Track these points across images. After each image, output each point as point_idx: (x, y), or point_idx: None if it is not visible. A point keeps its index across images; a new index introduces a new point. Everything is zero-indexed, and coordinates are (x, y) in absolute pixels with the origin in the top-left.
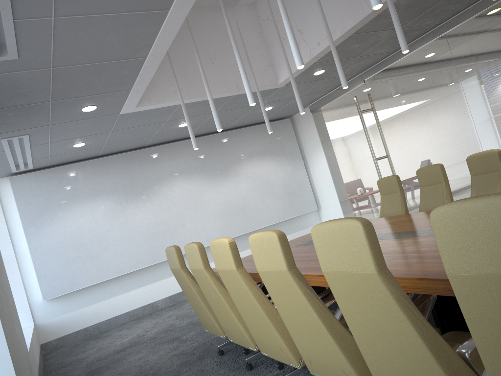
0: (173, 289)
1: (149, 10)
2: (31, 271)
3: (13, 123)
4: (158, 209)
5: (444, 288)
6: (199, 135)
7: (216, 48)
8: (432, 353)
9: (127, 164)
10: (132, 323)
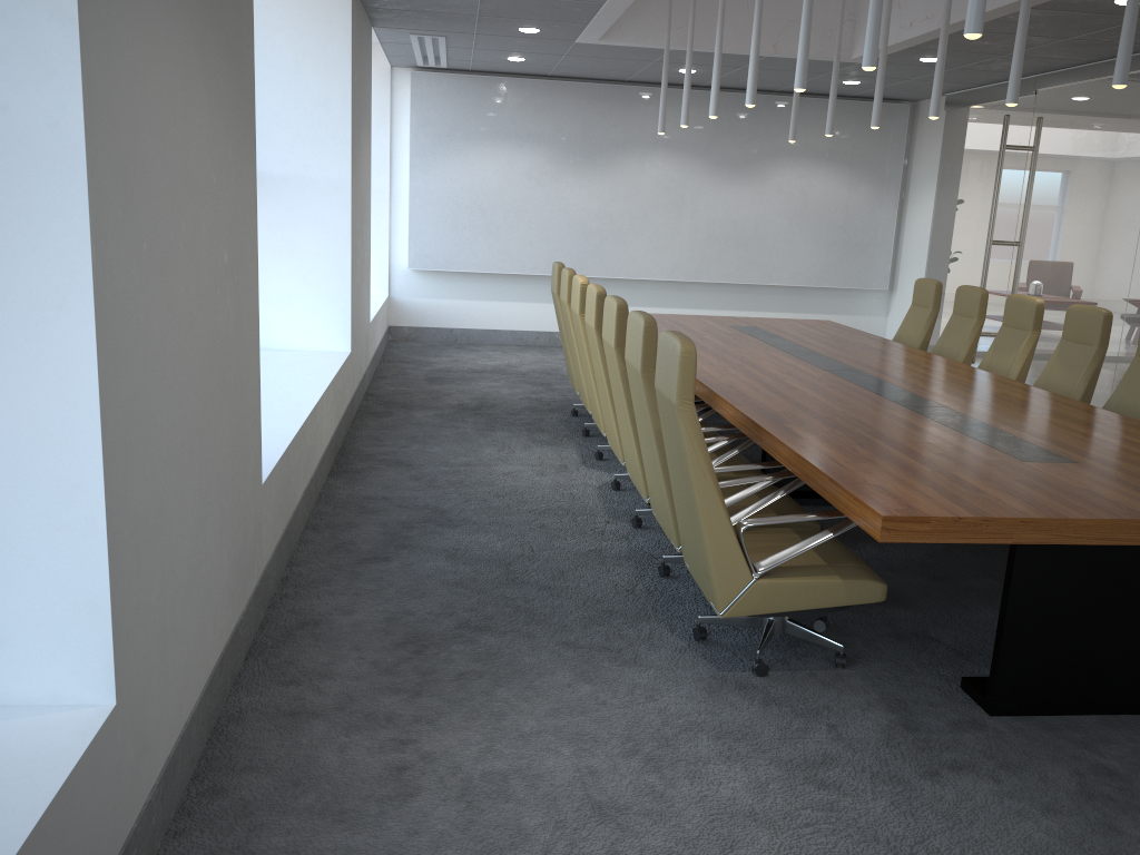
0: None
1: None
2: (403, 221)
3: (428, 24)
4: (609, 194)
5: (706, 395)
6: (725, 88)
7: None
8: (630, 421)
9: (587, 104)
10: (513, 348)
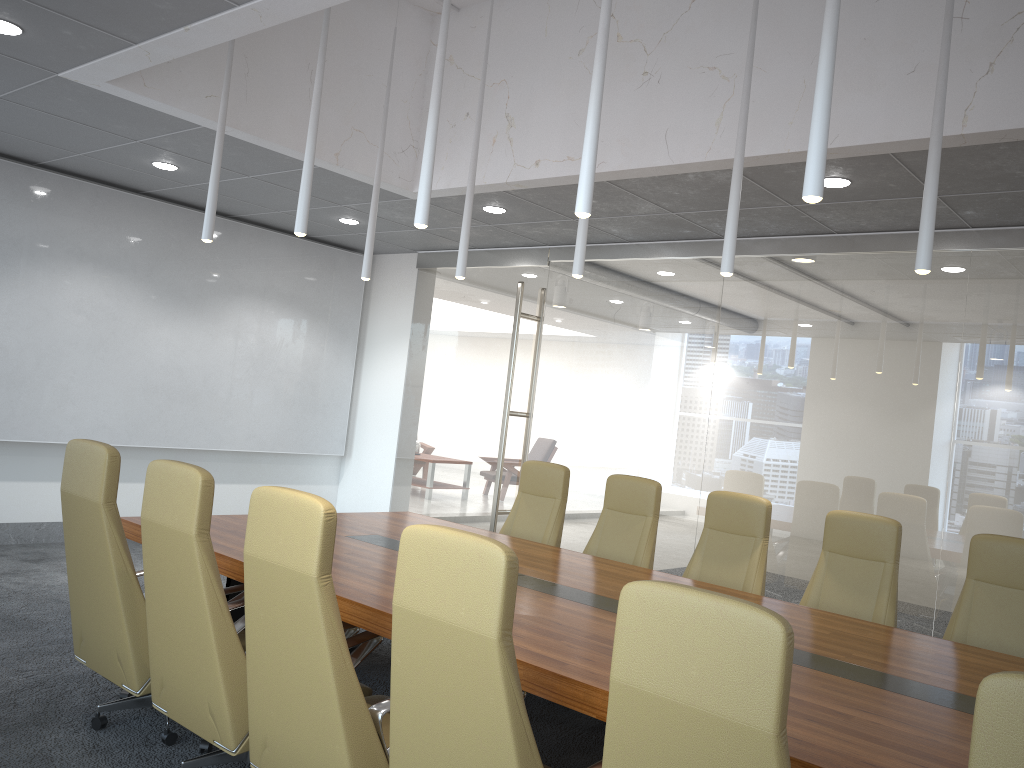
0: None
1: None
2: None
3: None
4: (4, 317)
5: None
6: (173, 201)
7: (330, 56)
8: None
9: None
10: None
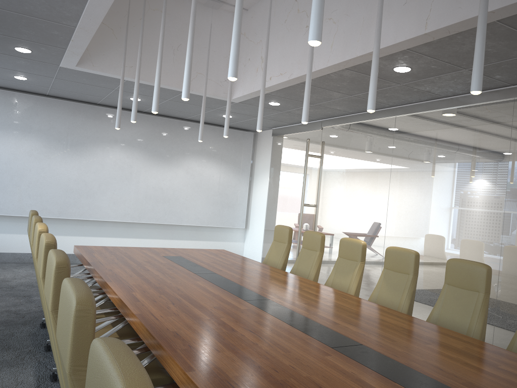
0: (69, 249)
1: None
2: None
3: None
4: (84, 168)
5: (153, 345)
6: (157, 114)
7: (183, 41)
8: None
9: (72, 114)
10: (12, 265)
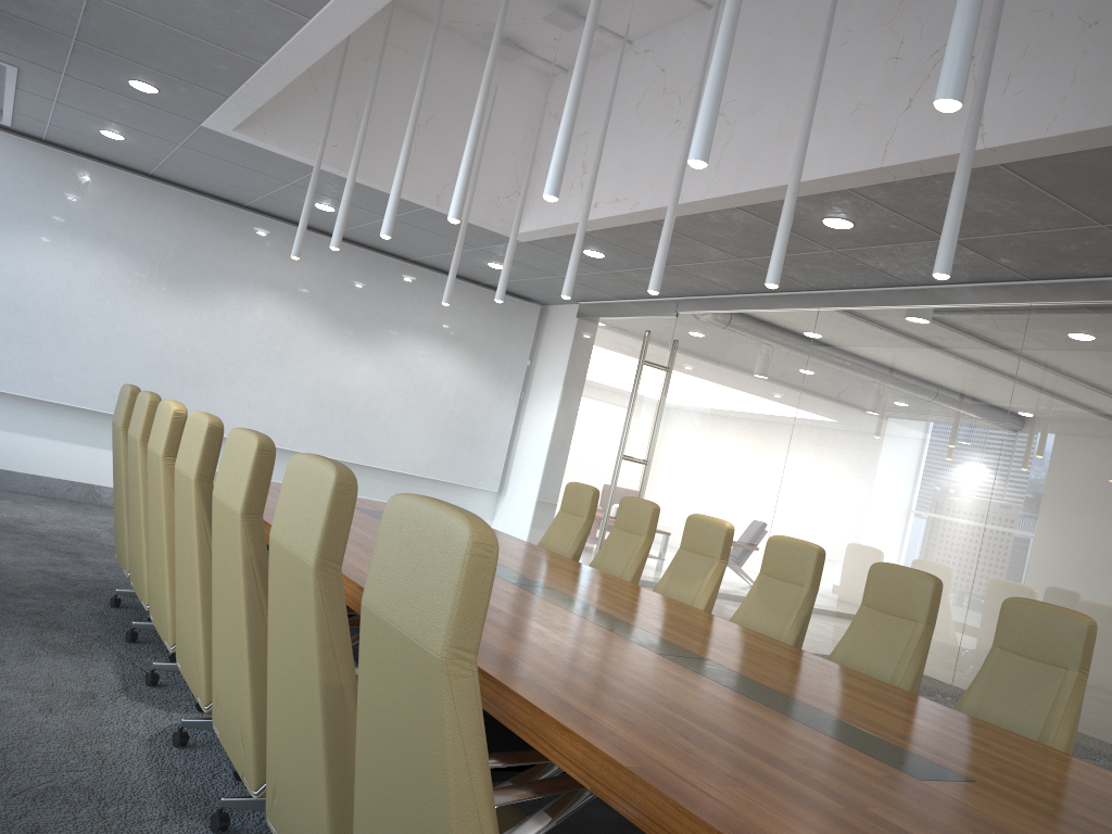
0: None
1: (276, 2)
2: None
3: None
4: (201, 328)
5: None
6: (357, 243)
7: (439, 112)
8: (249, 648)
9: (192, 219)
10: (32, 499)
